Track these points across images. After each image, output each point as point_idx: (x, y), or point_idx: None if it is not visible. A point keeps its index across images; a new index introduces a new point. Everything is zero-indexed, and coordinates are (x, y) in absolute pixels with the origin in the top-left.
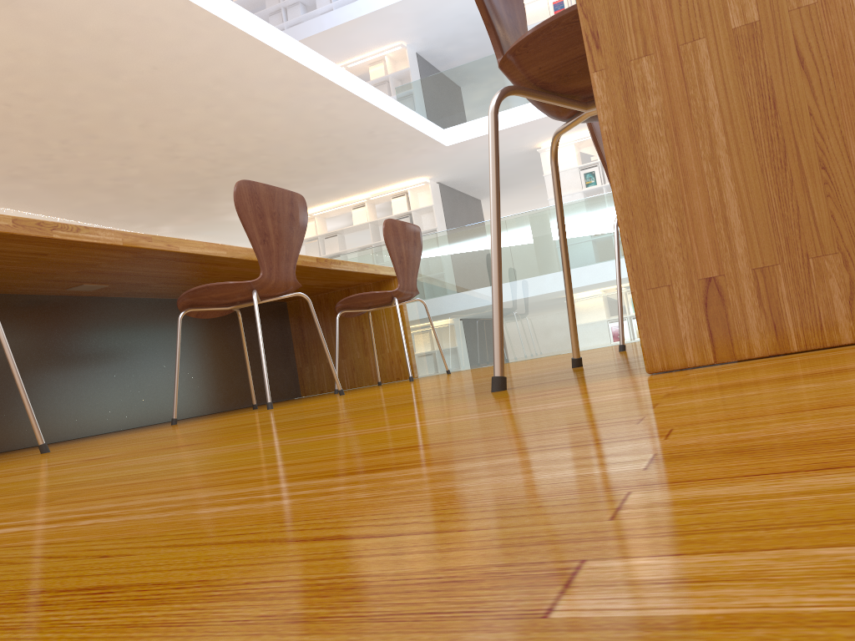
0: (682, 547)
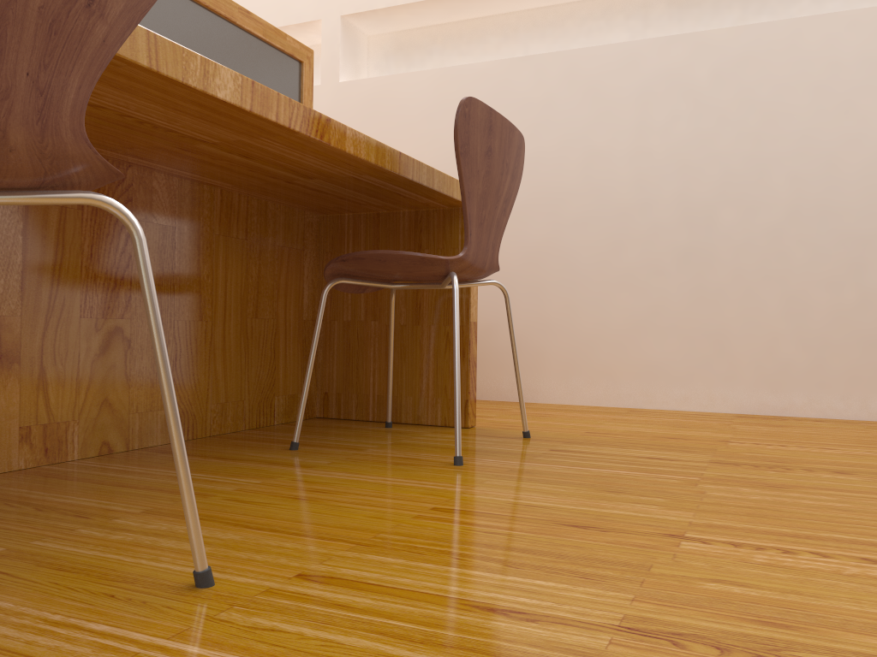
0: (514, 407)
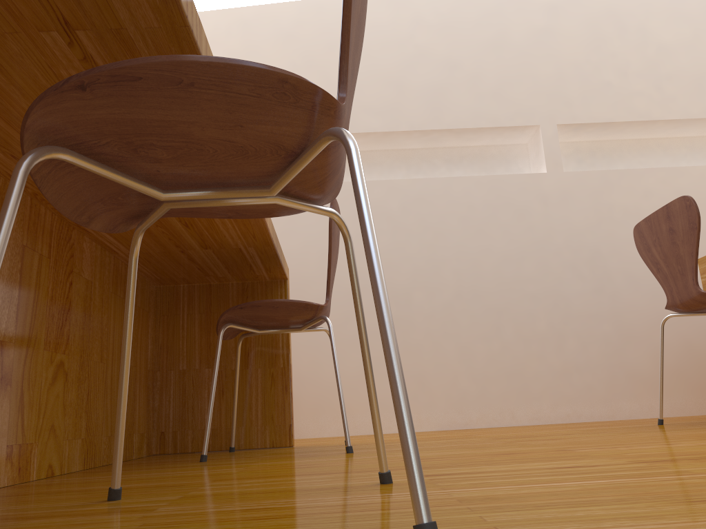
0: None
